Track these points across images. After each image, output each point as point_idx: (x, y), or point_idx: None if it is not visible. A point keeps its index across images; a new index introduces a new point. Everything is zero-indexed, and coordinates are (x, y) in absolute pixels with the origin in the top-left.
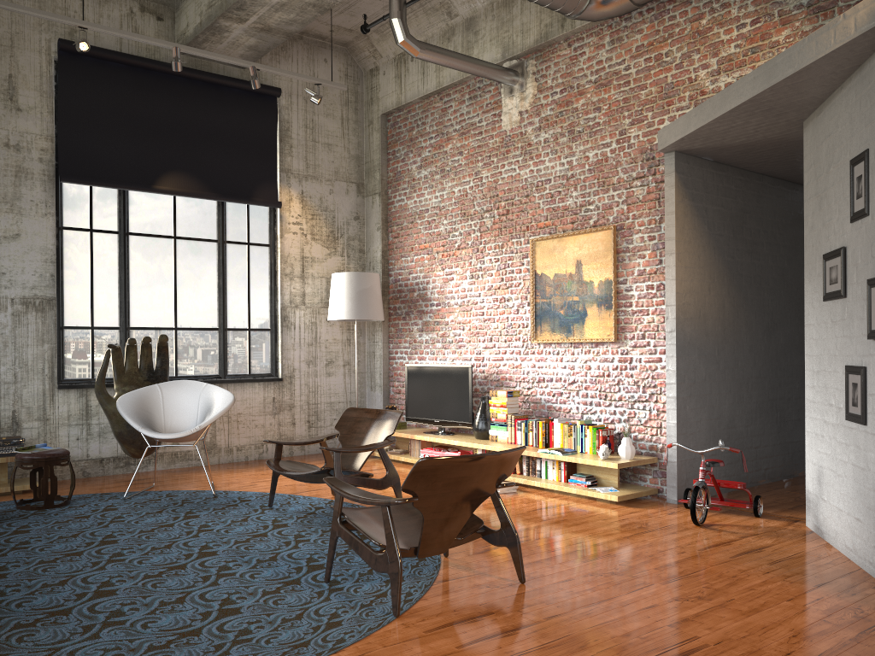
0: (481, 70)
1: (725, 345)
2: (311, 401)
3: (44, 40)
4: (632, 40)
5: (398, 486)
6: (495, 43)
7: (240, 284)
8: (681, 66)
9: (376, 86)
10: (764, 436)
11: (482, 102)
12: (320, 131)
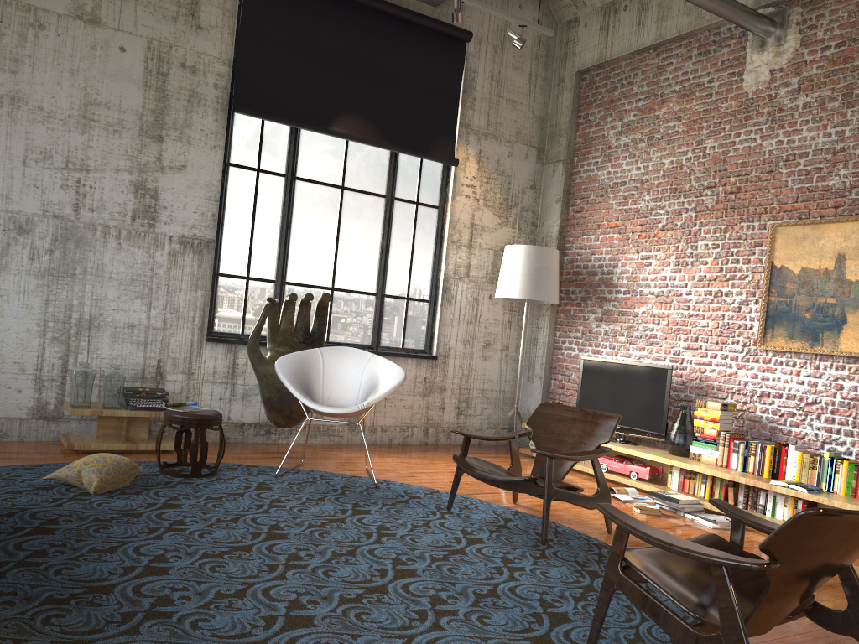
0: (737, 14)
1: None
2: (463, 385)
3: None
4: None
5: None
6: None
7: (403, 247)
8: None
9: (573, 40)
10: None
11: (716, 58)
12: (505, 85)
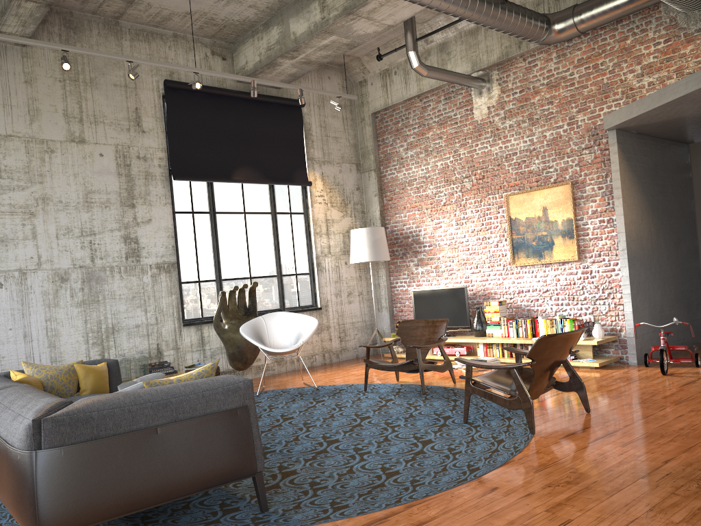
0: (463, 81)
1: (653, 256)
2: (340, 322)
3: (154, 81)
4: (574, 55)
5: (451, 369)
6: (465, 60)
7: (287, 243)
8: (613, 71)
9: (365, 93)
10: (680, 317)
11: (455, 101)
12: (329, 128)
